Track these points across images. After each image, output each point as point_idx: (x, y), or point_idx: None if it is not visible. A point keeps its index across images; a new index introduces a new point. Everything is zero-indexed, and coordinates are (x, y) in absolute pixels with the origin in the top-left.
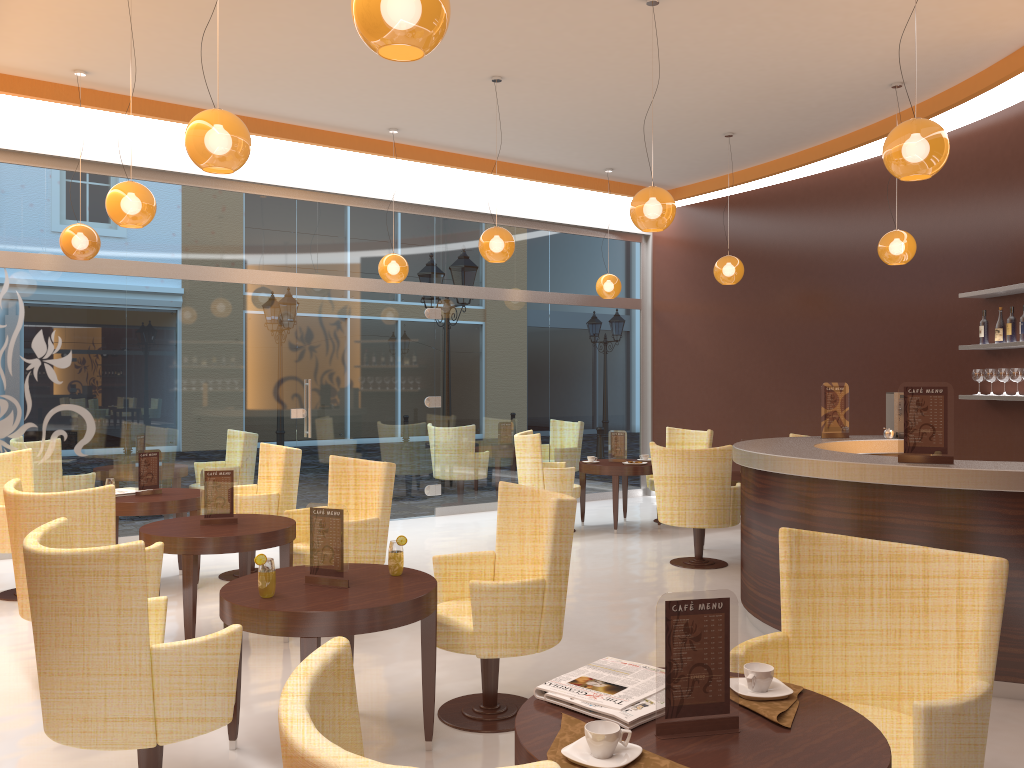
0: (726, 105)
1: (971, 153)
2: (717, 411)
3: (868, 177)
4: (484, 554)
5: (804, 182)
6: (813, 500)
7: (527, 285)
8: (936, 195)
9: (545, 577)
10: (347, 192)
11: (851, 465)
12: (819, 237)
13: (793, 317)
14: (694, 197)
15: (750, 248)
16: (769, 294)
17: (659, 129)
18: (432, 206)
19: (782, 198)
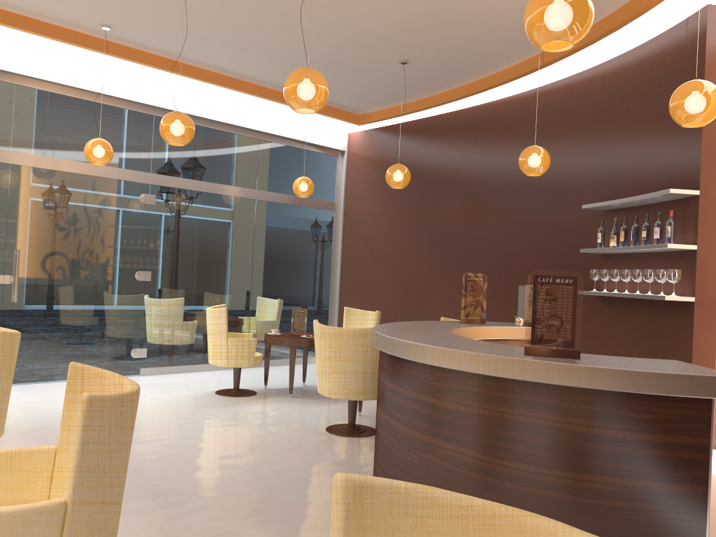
0: (399, 29)
1: (597, 89)
2: (389, 296)
3: (515, 109)
4: (41, 450)
5: (465, 112)
6: (438, 390)
7: (237, 182)
8: (567, 124)
9: (68, 499)
10: (67, 83)
11: (476, 356)
12: (474, 157)
13: (451, 222)
14: (380, 122)
15: (421, 164)
16: (434, 202)
17: (345, 50)
18: (151, 105)
19: (448, 125)
